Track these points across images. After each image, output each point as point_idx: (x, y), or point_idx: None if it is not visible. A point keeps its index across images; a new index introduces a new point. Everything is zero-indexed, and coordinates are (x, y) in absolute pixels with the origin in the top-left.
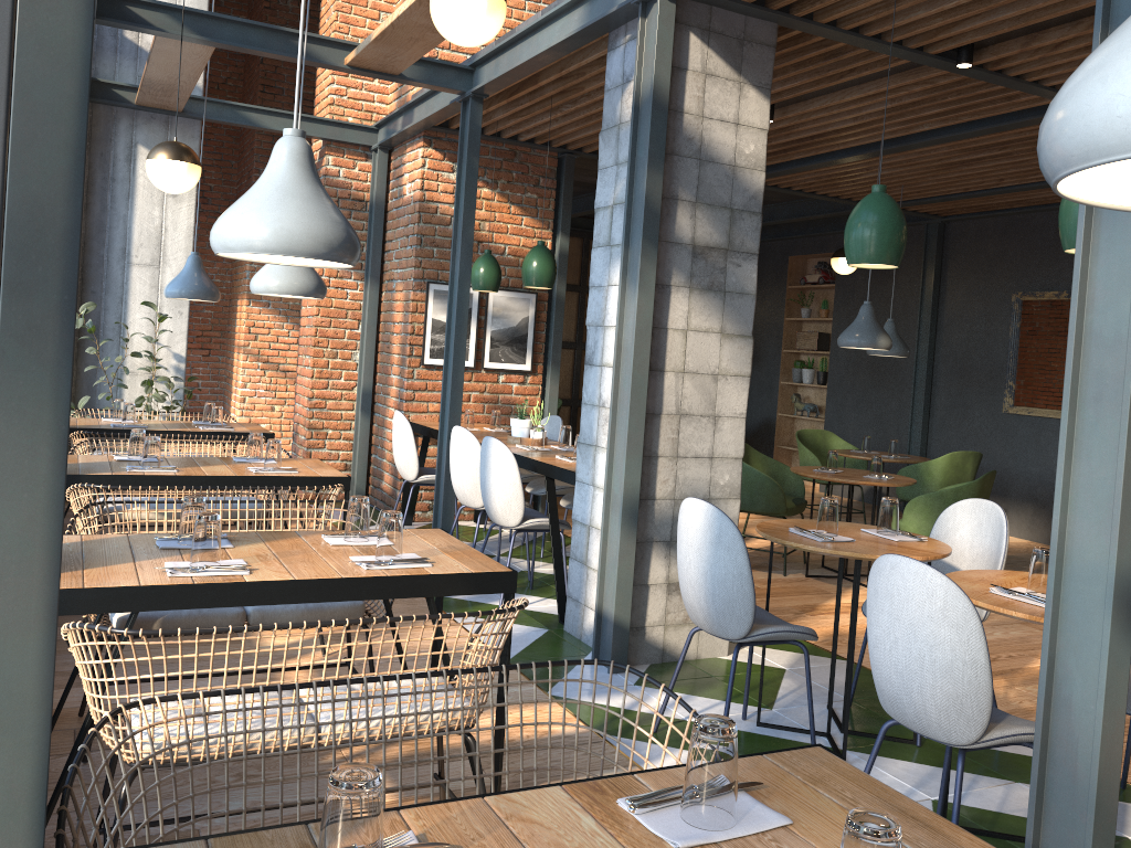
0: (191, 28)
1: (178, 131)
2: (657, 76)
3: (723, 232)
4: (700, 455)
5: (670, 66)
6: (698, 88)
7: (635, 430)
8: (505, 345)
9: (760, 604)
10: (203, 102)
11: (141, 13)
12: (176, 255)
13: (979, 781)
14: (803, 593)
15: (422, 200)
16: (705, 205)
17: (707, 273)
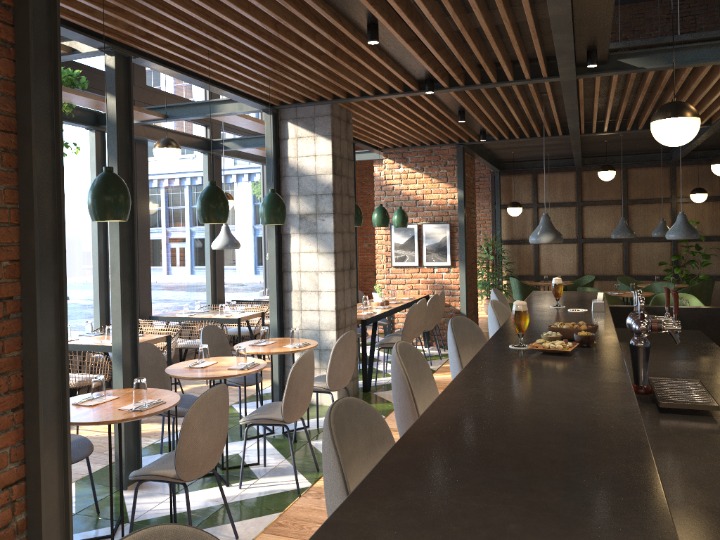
0: (240, 144)
1: None
2: (267, 147)
3: (313, 206)
4: (313, 309)
5: (272, 141)
6: (294, 145)
7: (272, 298)
8: (434, 252)
9: None
10: None
11: (224, 144)
12: None
13: (273, 454)
14: None
15: (385, 185)
16: (303, 196)
17: (307, 225)
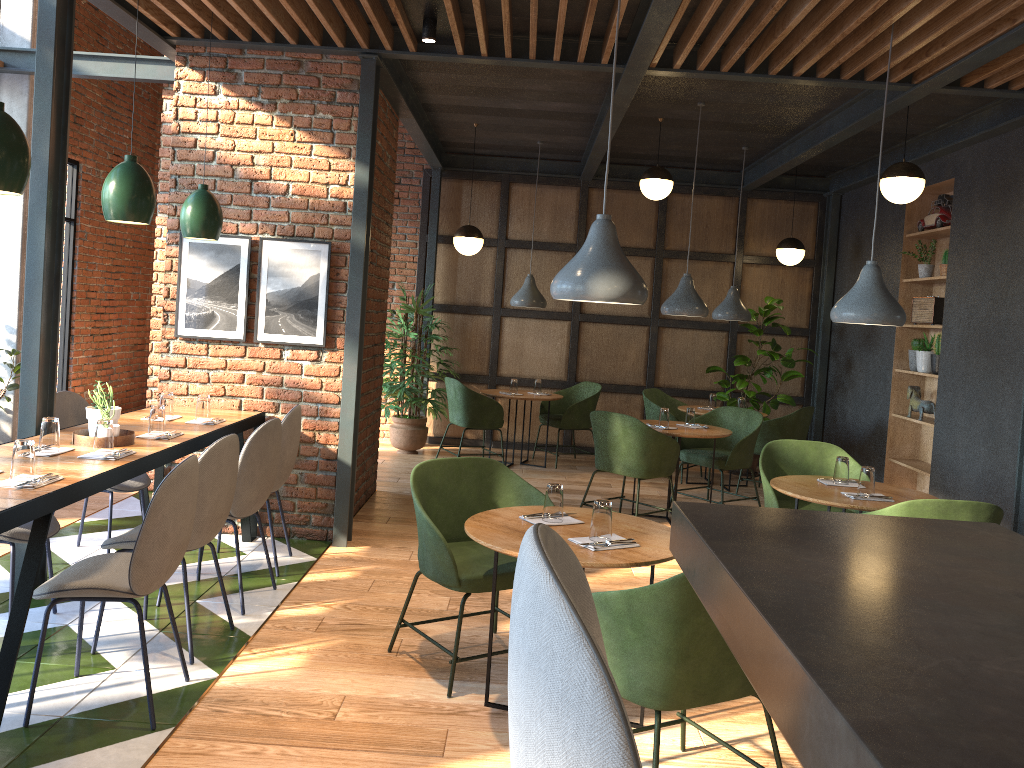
0: None
1: (7, 89)
2: None
3: None
4: None
5: None
6: None
7: None
8: (286, 311)
9: (226, 762)
10: (26, 54)
11: None
12: (6, 220)
13: None
14: (380, 747)
15: (176, 132)
16: None
17: None
